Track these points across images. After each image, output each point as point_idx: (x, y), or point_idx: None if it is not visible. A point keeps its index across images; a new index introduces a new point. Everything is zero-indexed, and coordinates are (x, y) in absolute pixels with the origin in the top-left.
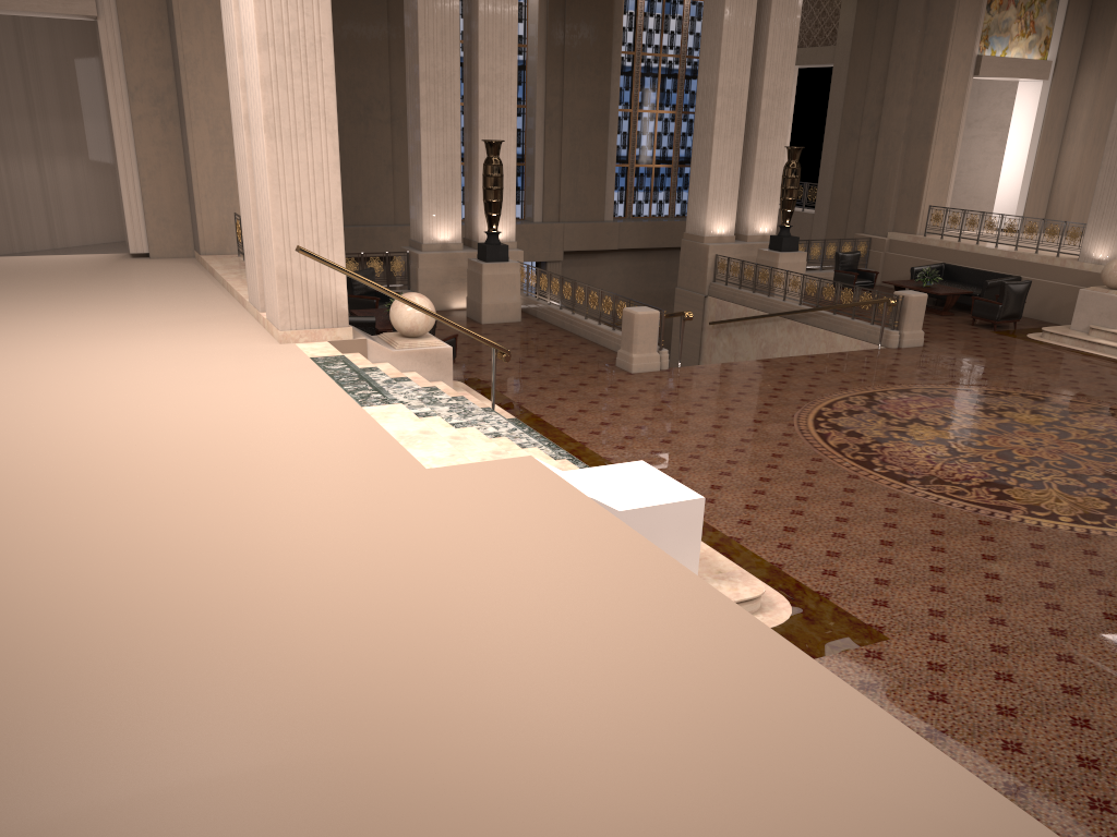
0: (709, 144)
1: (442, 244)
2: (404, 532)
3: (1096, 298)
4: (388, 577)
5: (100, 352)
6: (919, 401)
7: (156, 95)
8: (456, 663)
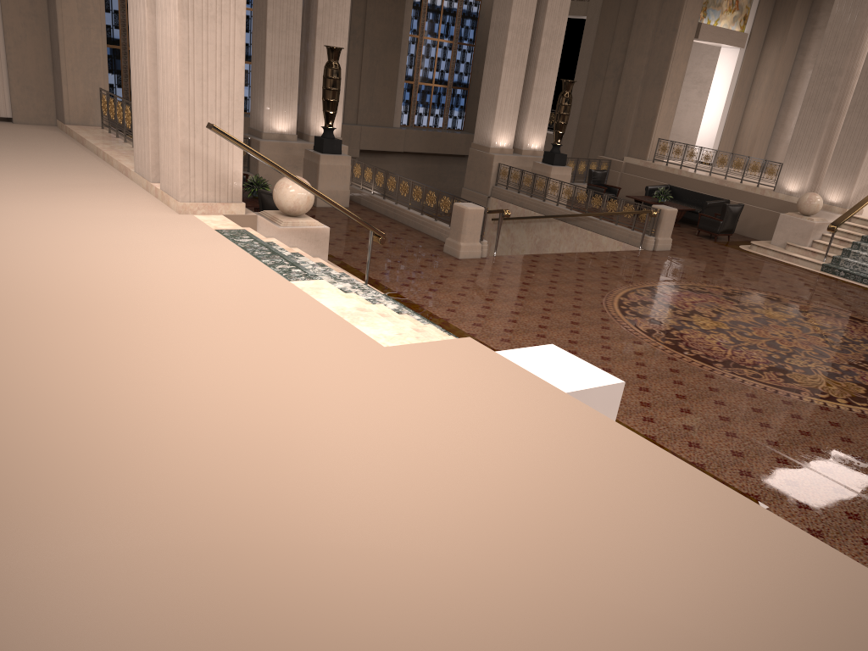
0: (499, 71)
1: (279, 134)
2: (401, 413)
3: (793, 221)
4: (415, 463)
5: (5, 210)
6: (689, 296)
7: None
8: (537, 564)
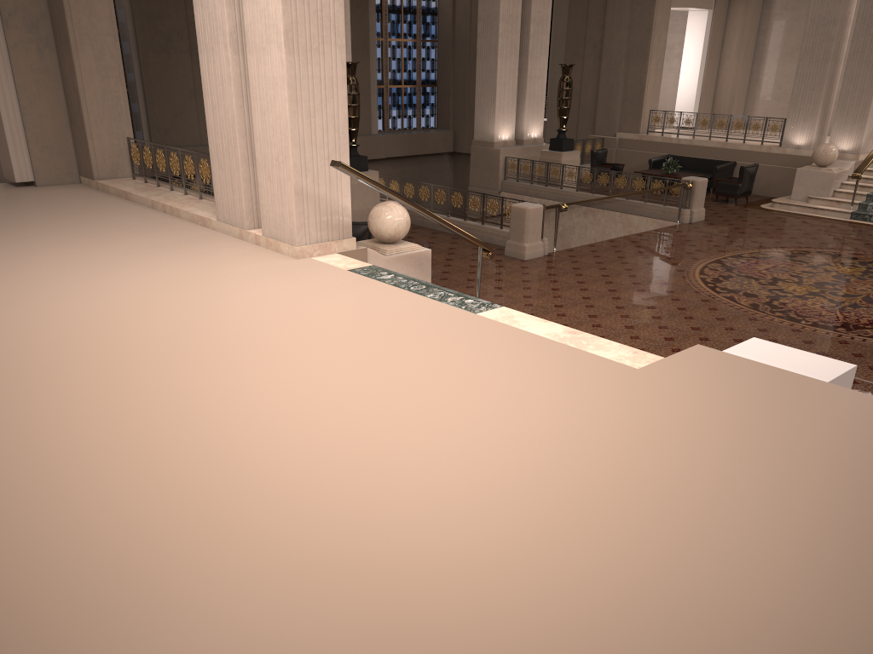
0: (494, 64)
1: None
2: (734, 438)
3: (811, 174)
4: (807, 490)
5: (134, 283)
6: (758, 264)
7: (30, 21)
8: None
